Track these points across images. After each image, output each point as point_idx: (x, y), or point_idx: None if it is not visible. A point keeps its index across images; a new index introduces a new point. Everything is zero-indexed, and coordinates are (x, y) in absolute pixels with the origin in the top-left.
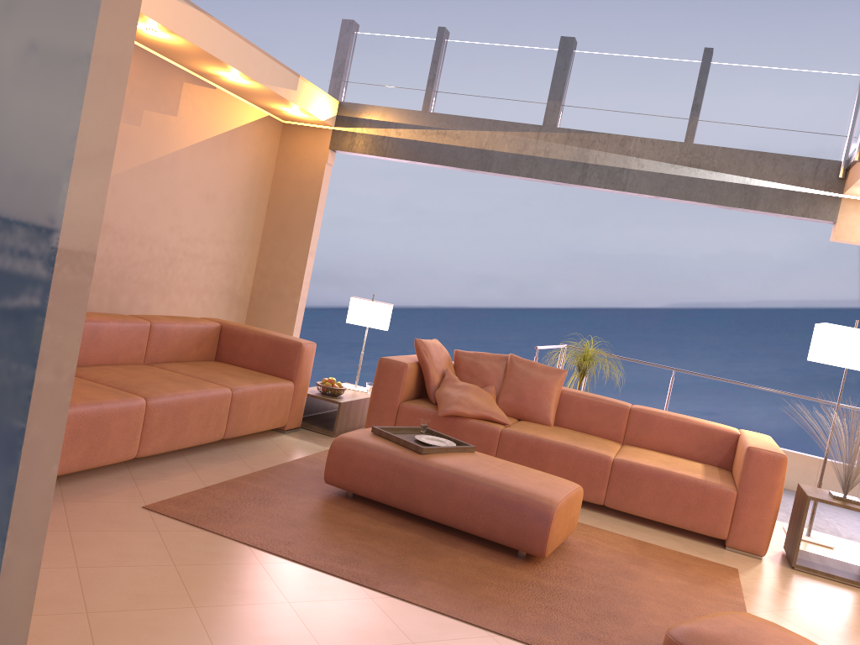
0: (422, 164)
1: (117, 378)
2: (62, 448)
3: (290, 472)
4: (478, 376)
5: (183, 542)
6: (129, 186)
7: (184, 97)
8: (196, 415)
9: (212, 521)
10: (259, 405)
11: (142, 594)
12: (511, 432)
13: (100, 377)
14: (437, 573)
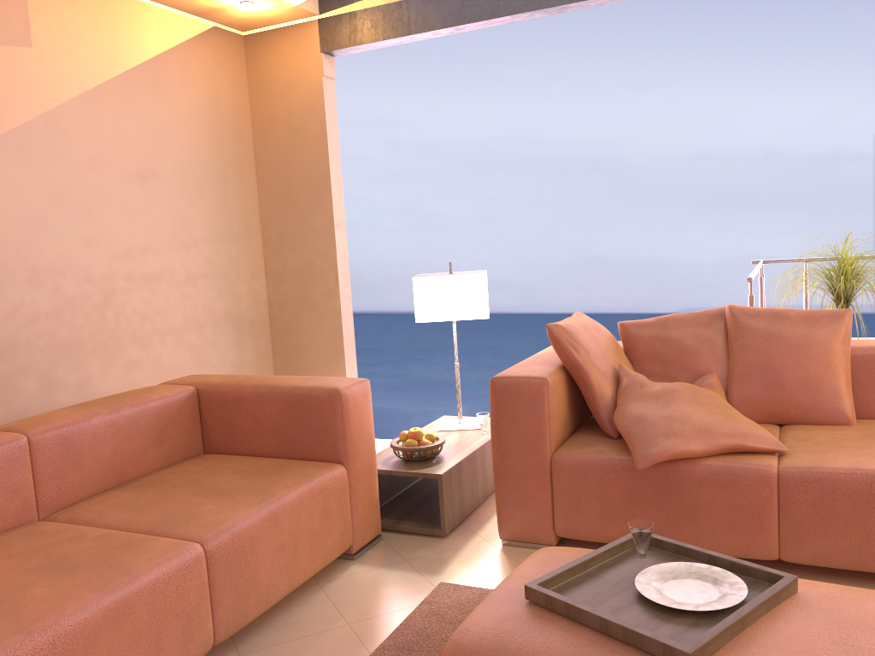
0: (474, 26)
1: None
2: None
3: None
4: (677, 362)
5: None
6: None
7: (35, 10)
8: (115, 647)
9: None
10: (281, 541)
11: None
12: (803, 472)
13: None
14: None
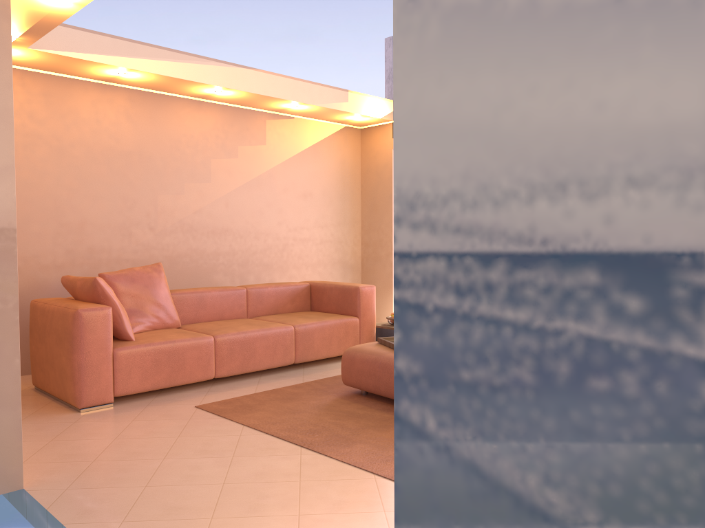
0: None
1: (208, 327)
2: (148, 372)
3: (332, 381)
4: None
5: (199, 424)
6: (238, 200)
7: (268, 130)
8: (261, 346)
9: (233, 412)
10: (324, 336)
11: (138, 452)
12: None
13: (197, 327)
14: (378, 439)
